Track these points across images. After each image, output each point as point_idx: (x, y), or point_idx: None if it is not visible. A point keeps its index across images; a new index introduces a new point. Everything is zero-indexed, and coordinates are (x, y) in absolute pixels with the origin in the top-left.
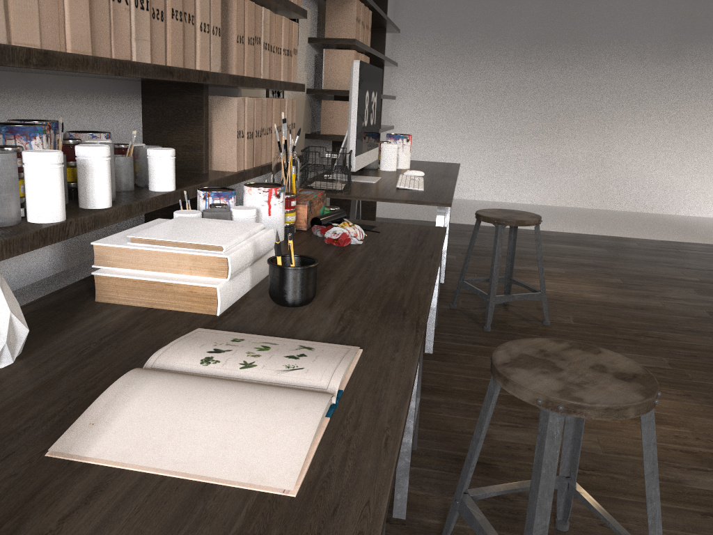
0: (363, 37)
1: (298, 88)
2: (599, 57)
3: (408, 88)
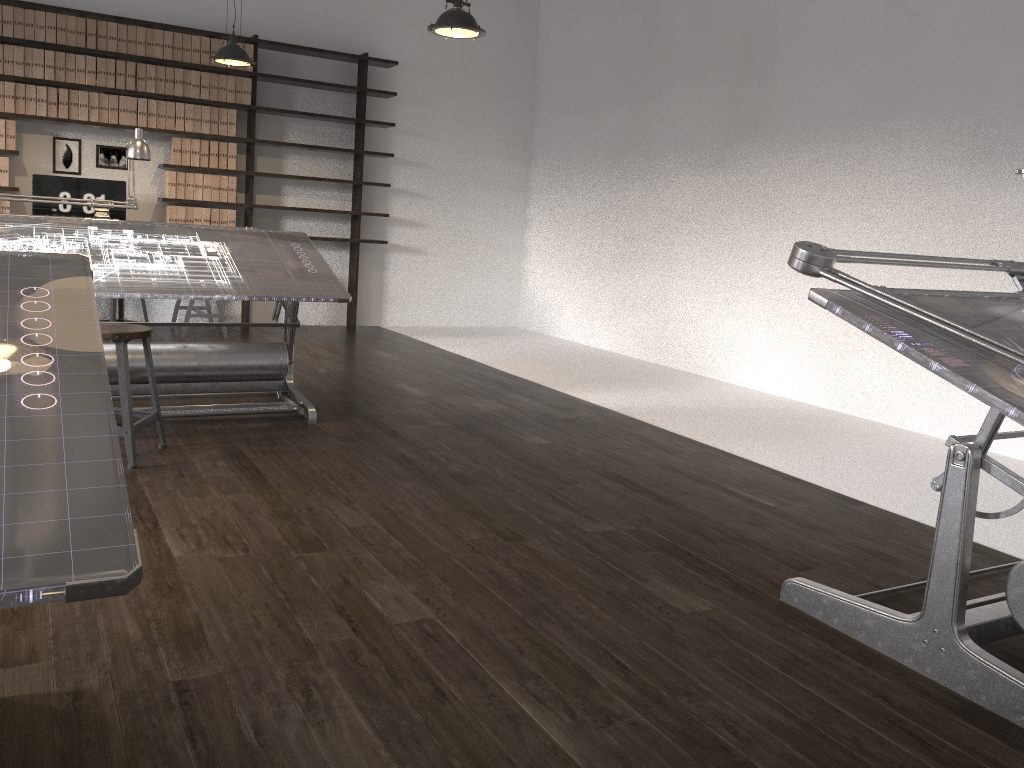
0: (207, 162)
1: (4, 189)
2: (661, 168)
3: (535, 213)
